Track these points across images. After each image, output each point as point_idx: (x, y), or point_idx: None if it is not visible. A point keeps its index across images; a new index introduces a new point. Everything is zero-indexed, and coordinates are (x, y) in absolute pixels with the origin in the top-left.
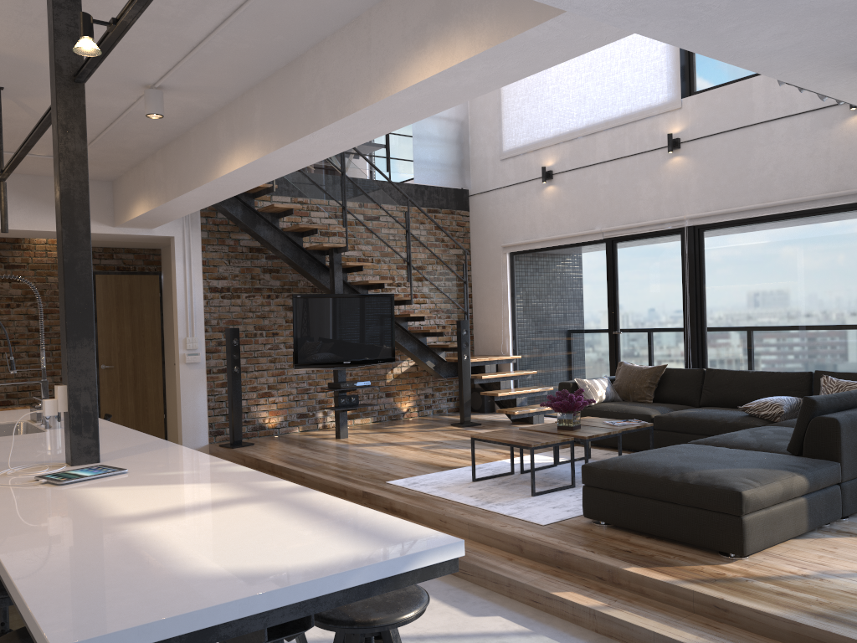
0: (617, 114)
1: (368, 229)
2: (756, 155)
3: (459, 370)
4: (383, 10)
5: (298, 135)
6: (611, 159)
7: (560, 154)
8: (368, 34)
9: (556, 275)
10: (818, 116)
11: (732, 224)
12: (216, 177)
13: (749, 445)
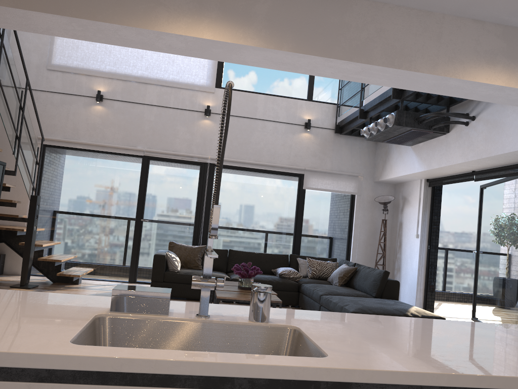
0: (167, 78)
1: (4, 97)
2: (256, 135)
3: (28, 238)
4: (458, 23)
5: (334, 55)
6: (158, 105)
7: (113, 86)
8: (440, 29)
9: (91, 171)
10: (288, 127)
11: (234, 168)
12: (148, 27)
13: (352, 295)
